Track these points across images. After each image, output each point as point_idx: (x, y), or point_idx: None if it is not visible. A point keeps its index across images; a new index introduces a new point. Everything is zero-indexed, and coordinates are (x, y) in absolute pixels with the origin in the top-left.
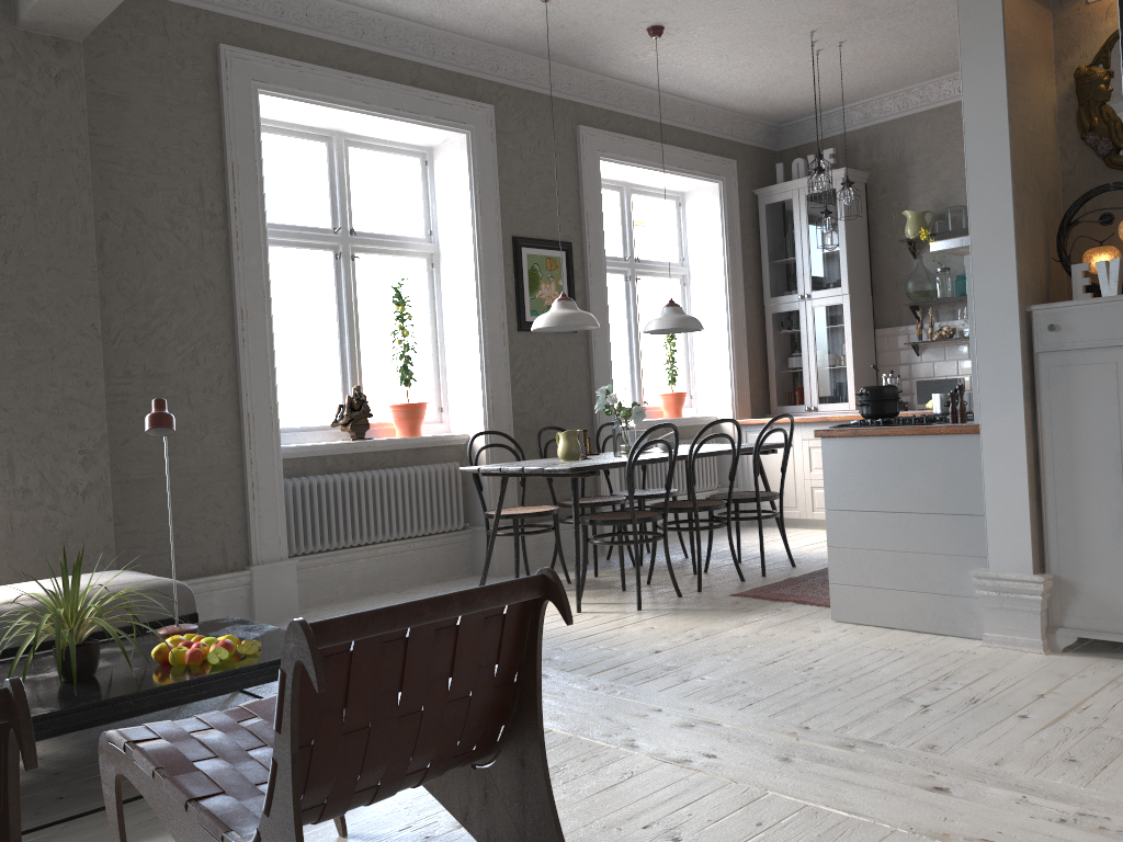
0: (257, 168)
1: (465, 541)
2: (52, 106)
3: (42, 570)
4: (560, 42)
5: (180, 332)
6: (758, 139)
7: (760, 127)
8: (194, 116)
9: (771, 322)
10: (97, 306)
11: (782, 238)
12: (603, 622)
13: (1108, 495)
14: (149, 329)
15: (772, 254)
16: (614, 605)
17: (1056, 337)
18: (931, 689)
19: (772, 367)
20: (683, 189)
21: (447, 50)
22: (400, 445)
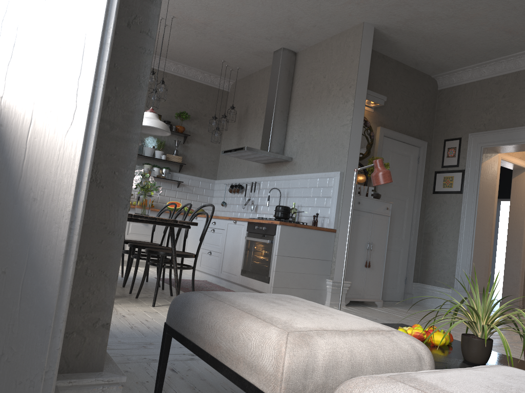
0: None
1: None
2: None
3: None
4: None
5: None
6: None
7: None
8: None
9: None
10: None
11: None
12: None
13: (361, 256)
14: None
15: None
16: None
17: (358, 206)
18: (374, 319)
19: None
20: None
21: None
22: None
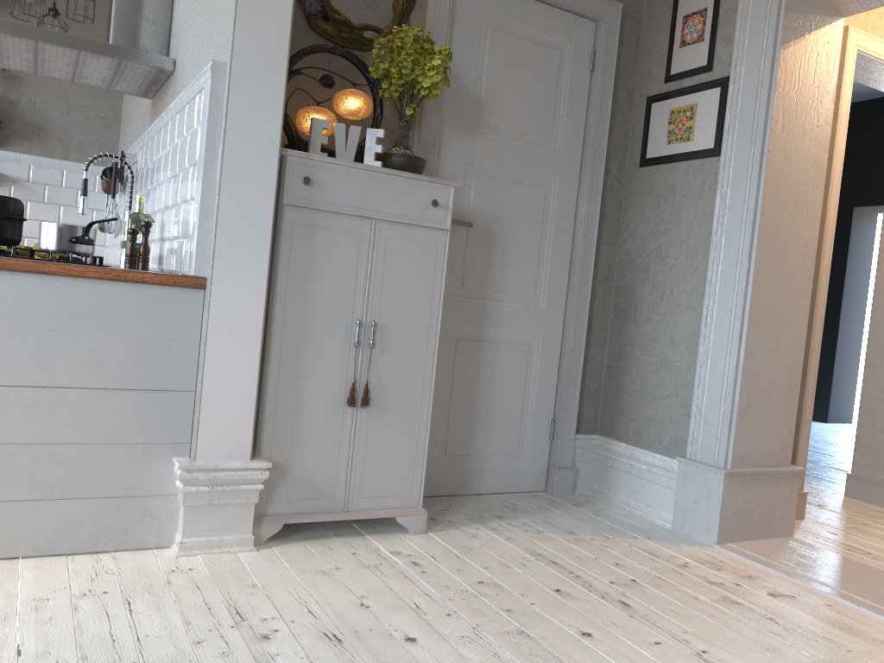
0: None
1: None
2: None
3: None
4: None
5: None
6: None
7: None
8: None
9: None
10: None
11: None
12: None
13: (332, 369)
14: None
15: None
16: None
17: (308, 192)
18: (260, 639)
19: None
20: None
21: None
22: None
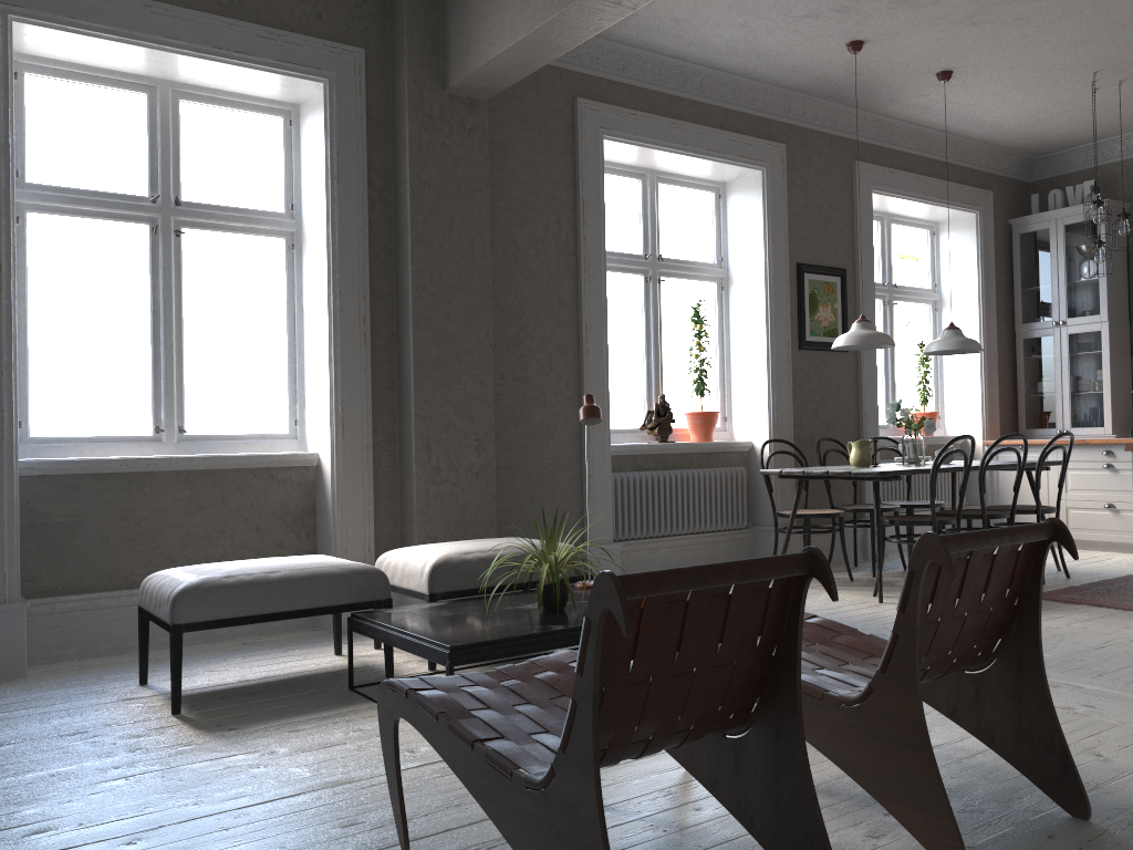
0: (601, 203)
1: (745, 539)
2: (465, 154)
3: (446, 535)
4: (851, 86)
5: (540, 343)
6: (1012, 171)
7: (1016, 159)
8: (556, 160)
9: (1022, 348)
10: (490, 319)
11: (1036, 266)
12: None
13: None
14: (518, 339)
15: (1025, 282)
16: None
17: None
18: None
19: (1022, 391)
20: (939, 218)
21: (749, 96)
22: (696, 449)
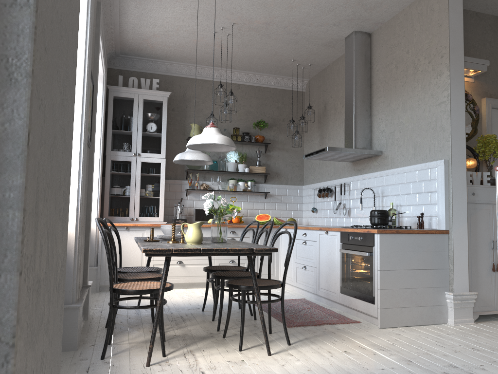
0: None
1: None
2: None
3: None
4: None
5: None
6: (107, 57)
7: (112, 51)
8: None
9: (110, 165)
10: None
11: (124, 118)
12: (310, 356)
13: (486, 258)
14: None
15: (115, 126)
16: (264, 346)
17: (473, 197)
18: None
19: (108, 192)
20: None
21: None
22: None
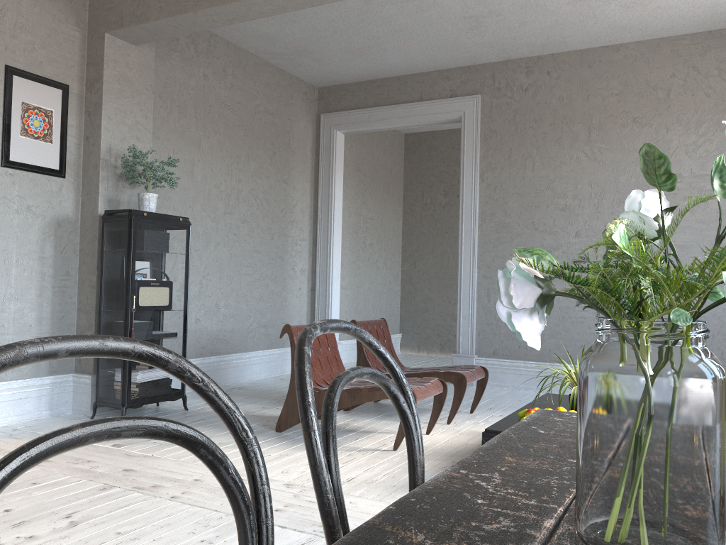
0: None
1: None
2: None
3: None
4: None
5: None
6: None
7: None
8: None
9: None
10: None
11: None
12: None
13: None
14: None
15: None
16: None
17: None
18: (33, 537)
19: None
20: None
21: None
22: None
